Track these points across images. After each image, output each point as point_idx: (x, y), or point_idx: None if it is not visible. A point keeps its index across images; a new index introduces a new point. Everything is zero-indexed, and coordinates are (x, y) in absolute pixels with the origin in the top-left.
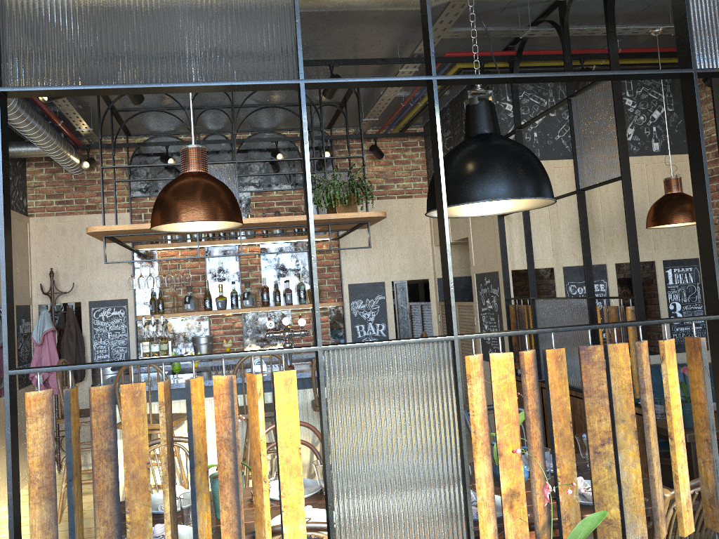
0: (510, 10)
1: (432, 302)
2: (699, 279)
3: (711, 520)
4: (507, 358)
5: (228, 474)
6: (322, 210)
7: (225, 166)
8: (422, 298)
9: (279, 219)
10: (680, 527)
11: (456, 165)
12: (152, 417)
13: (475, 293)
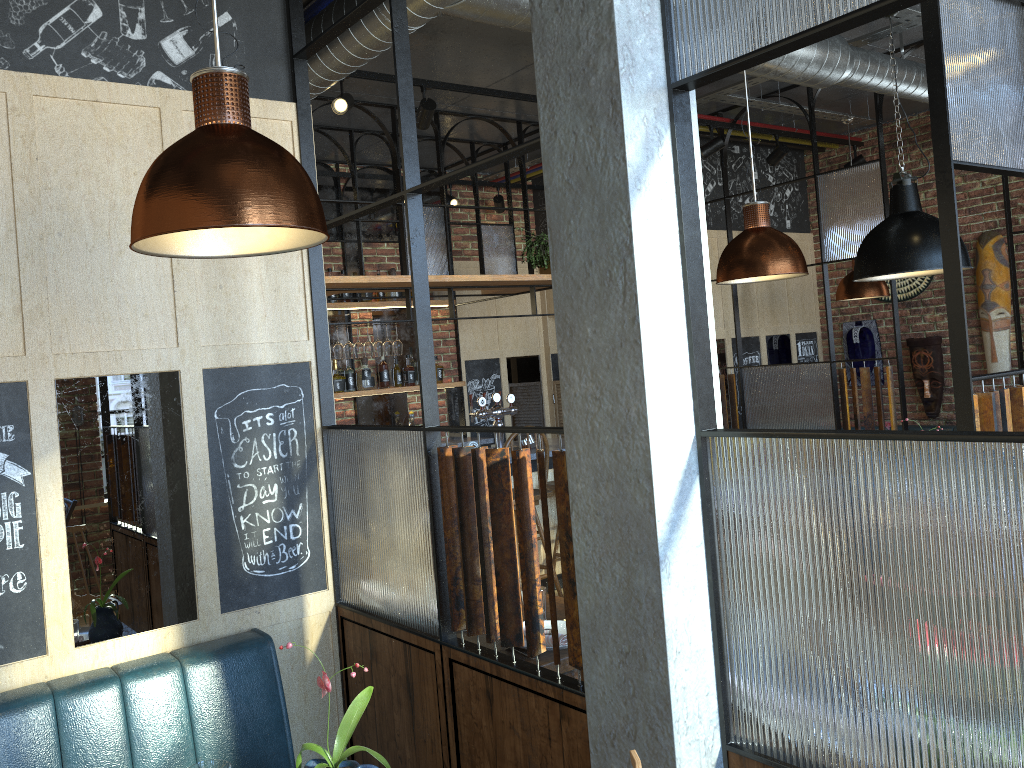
0: (763, 83)
1: (544, 382)
2: (817, 352)
3: None
4: None
5: None
6: (544, 269)
7: (432, 210)
8: (534, 377)
9: (512, 277)
10: None
11: (915, 236)
12: None
13: None
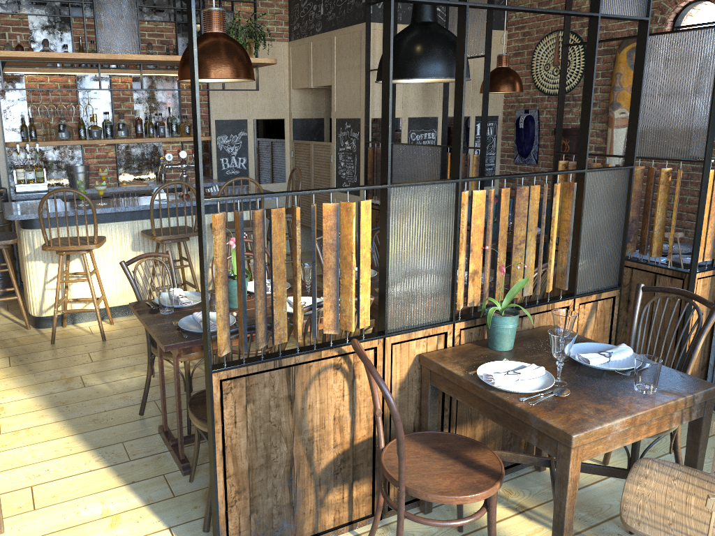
0: None
1: (287, 140)
2: (496, 132)
3: (560, 283)
4: (482, 194)
5: (331, 266)
6: None
7: None
8: (278, 136)
9: None
10: (547, 287)
11: (411, 46)
12: (71, 240)
13: (334, 135)
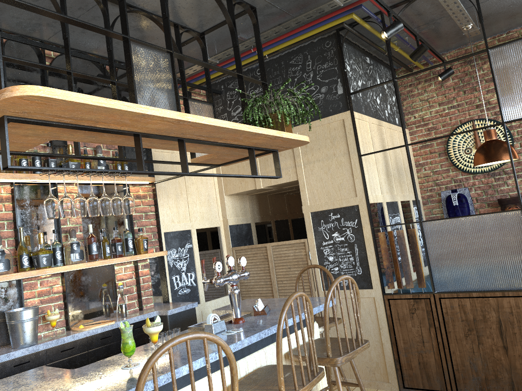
0: None
1: (224, 249)
2: (422, 214)
3: None
4: None
5: None
6: (270, 127)
7: (159, 54)
8: (217, 245)
9: (249, 128)
10: None
11: None
12: None
13: (312, 230)
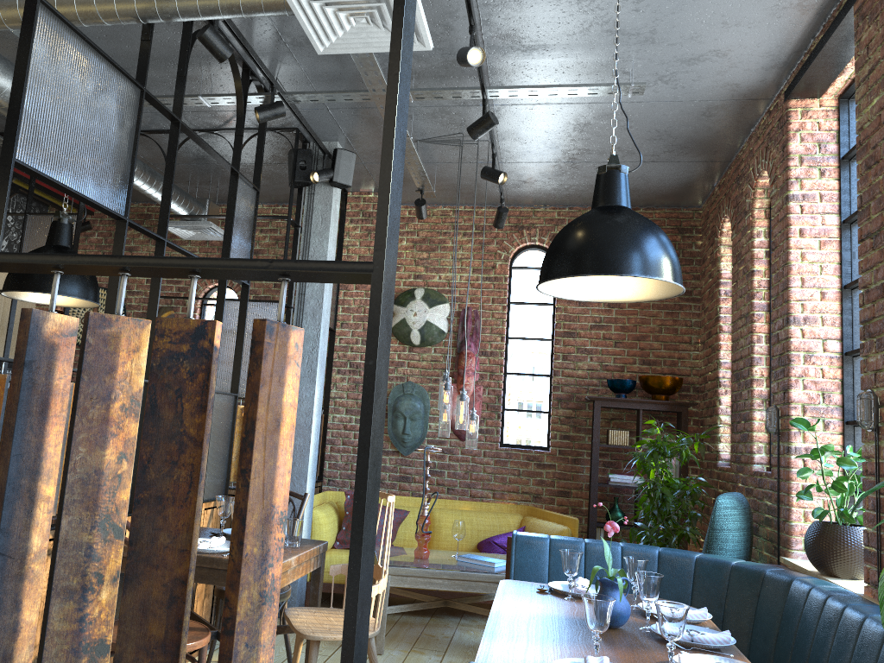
0: None
1: None
2: None
3: None
4: None
5: None
6: None
7: None
8: None
9: None
10: None
11: None
12: None
13: None
